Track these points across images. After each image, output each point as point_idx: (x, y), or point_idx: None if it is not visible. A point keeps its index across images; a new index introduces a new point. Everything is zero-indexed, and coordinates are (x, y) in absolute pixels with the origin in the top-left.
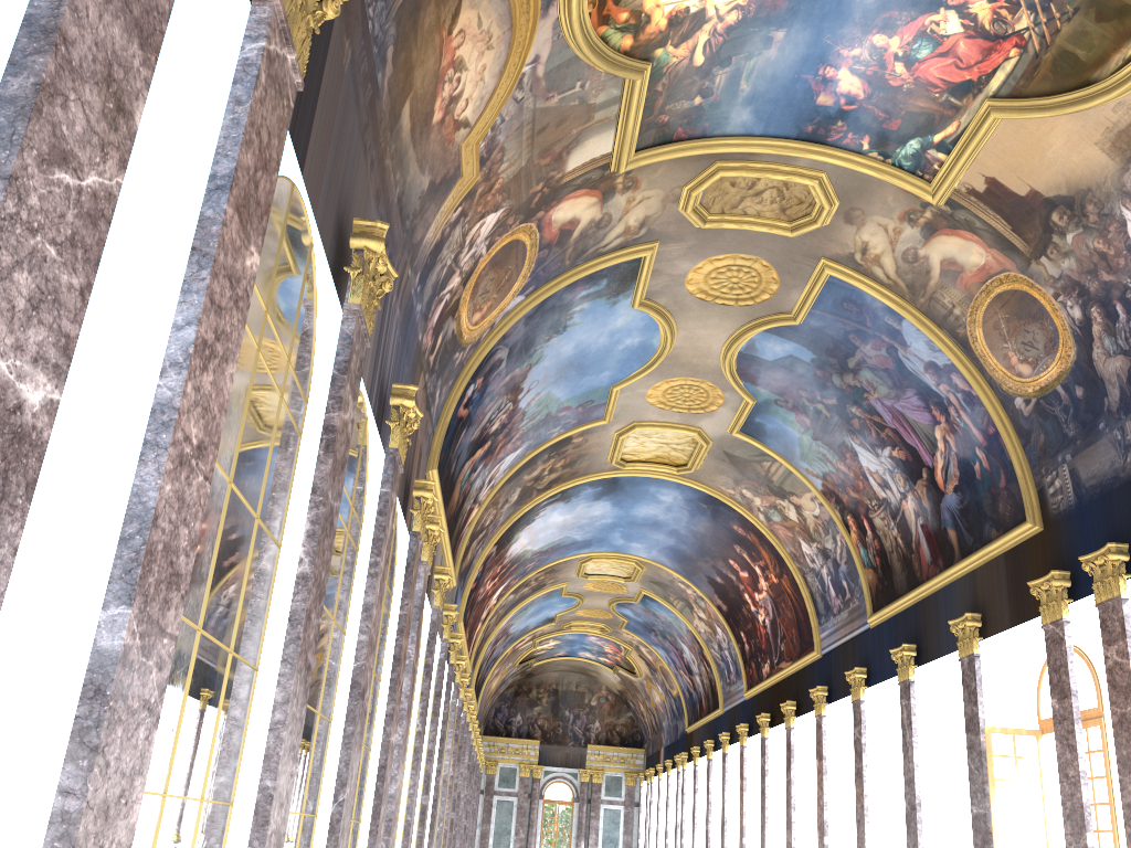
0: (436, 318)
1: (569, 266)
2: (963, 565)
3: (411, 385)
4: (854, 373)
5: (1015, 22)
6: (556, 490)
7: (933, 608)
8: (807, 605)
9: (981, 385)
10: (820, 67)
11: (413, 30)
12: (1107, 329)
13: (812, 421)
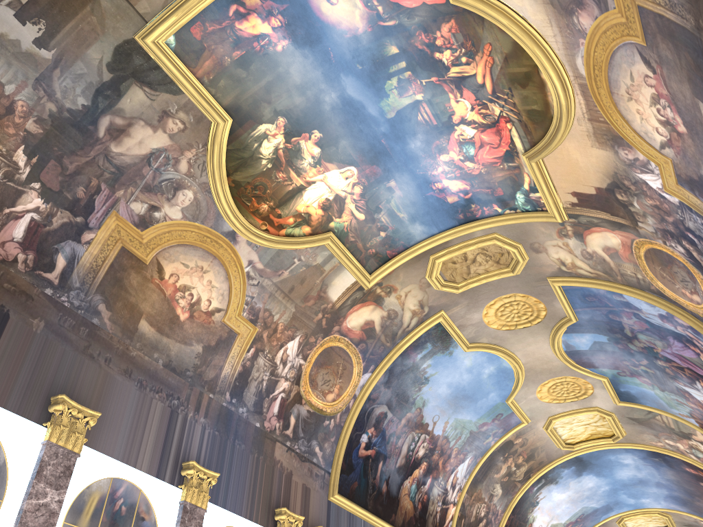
0: (277, 409)
1: (392, 345)
2: None
3: (190, 461)
4: (636, 338)
5: (493, 112)
6: (535, 478)
7: None
8: None
9: (690, 319)
10: (431, 186)
11: (122, 290)
12: (698, 252)
13: (649, 379)
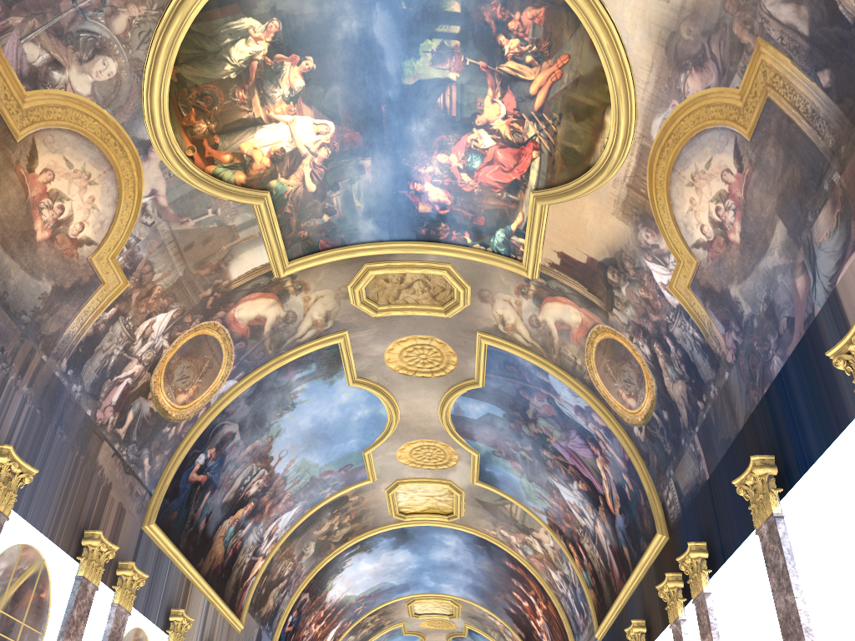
0: (117, 397)
1: (273, 354)
2: (633, 577)
3: (5, 445)
4: (534, 422)
5: (526, 131)
6: (352, 542)
7: (626, 619)
8: (565, 626)
9: (610, 420)
10: (409, 184)
11: None
12: (667, 360)
13: (523, 466)
